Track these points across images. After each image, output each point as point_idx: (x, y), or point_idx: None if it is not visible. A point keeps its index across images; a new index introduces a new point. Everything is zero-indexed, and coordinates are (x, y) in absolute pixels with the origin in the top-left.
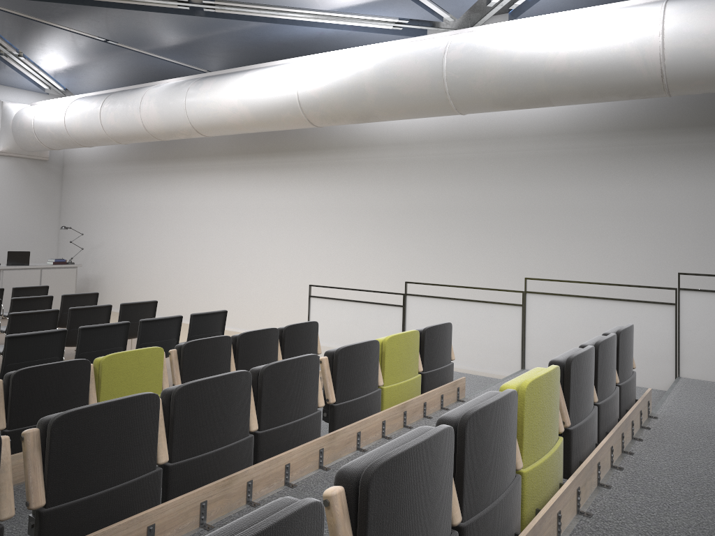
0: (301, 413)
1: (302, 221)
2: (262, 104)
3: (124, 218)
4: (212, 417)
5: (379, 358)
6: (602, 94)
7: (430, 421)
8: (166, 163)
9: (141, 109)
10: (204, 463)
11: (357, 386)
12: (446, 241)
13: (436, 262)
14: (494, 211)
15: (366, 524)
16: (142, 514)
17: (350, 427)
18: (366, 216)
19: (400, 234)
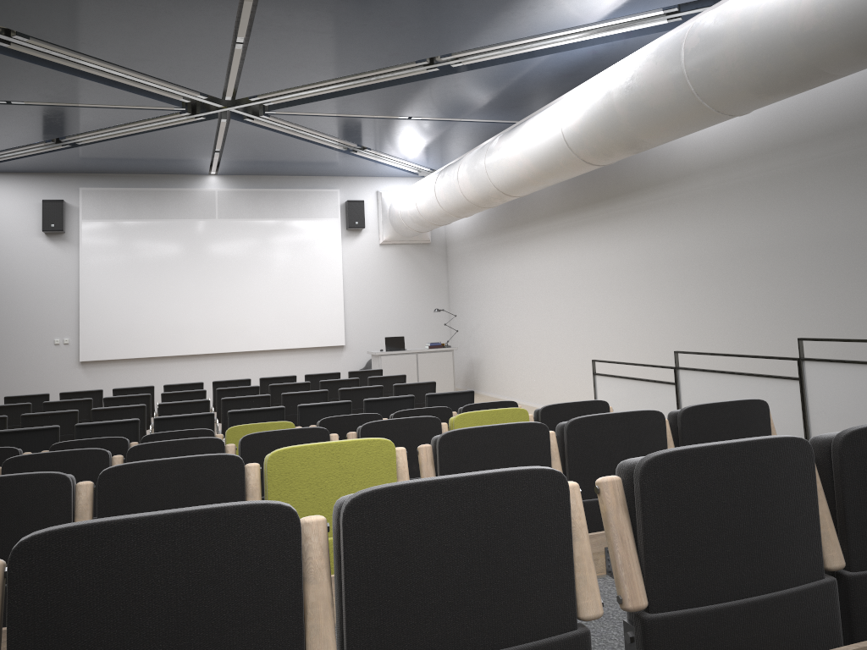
0: None
1: (631, 282)
2: (538, 152)
3: (490, 295)
4: None
5: None
6: None
7: None
8: (514, 231)
9: (458, 179)
10: None
11: None
12: (782, 292)
13: (773, 323)
14: (835, 242)
15: None
16: None
17: None
18: (691, 267)
19: (729, 288)
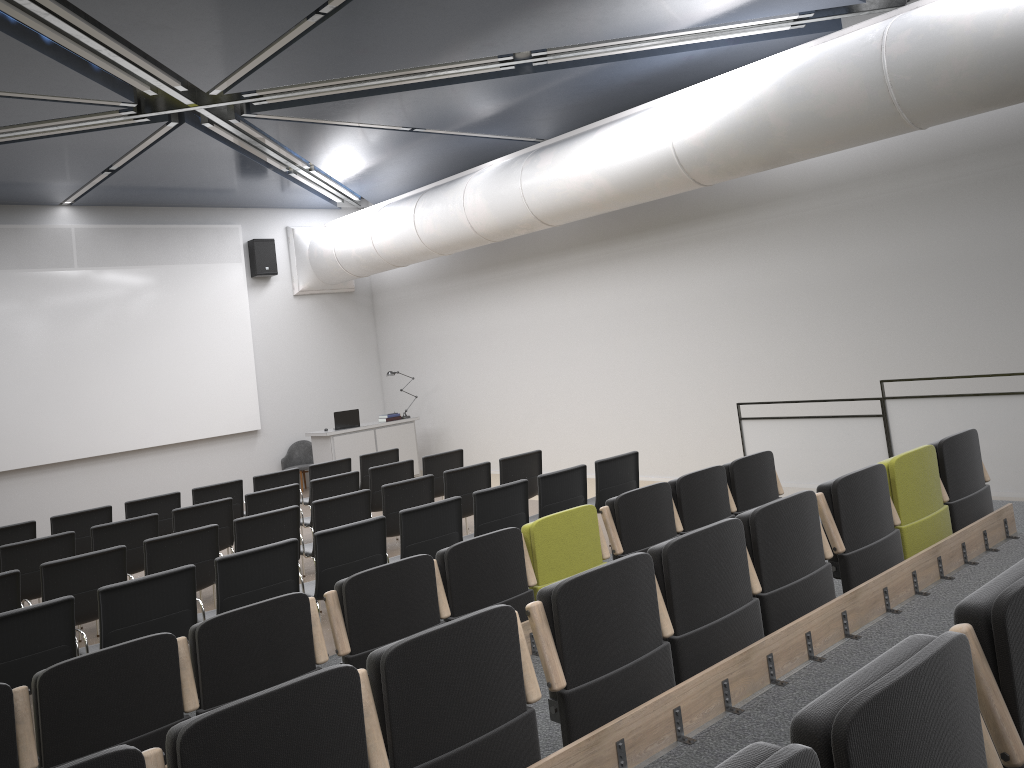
0: (807, 568)
1: (702, 318)
2: (625, 170)
3: (460, 349)
4: (710, 577)
5: (887, 488)
6: None
7: (977, 568)
8: (502, 270)
9: (465, 207)
10: (712, 634)
11: (869, 528)
12: (926, 314)
13: (915, 347)
14: (995, 259)
15: (1010, 664)
16: (665, 695)
17: (872, 582)
18: (796, 296)
19: (852, 315)
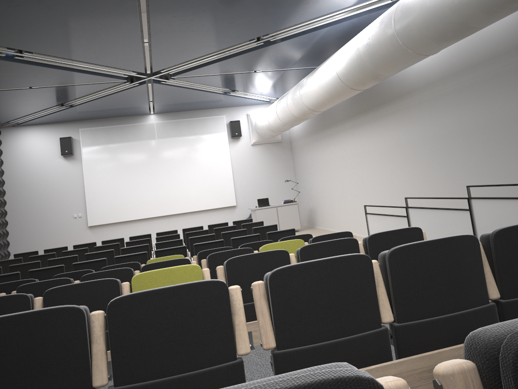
0: None
1: (390, 156)
2: (325, 85)
3: (317, 169)
4: None
5: None
6: (500, 6)
7: None
8: (326, 131)
9: (287, 104)
10: None
11: None
12: (472, 157)
13: (469, 175)
14: (498, 125)
15: None
16: None
17: None
18: (422, 145)
19: (443, 156)
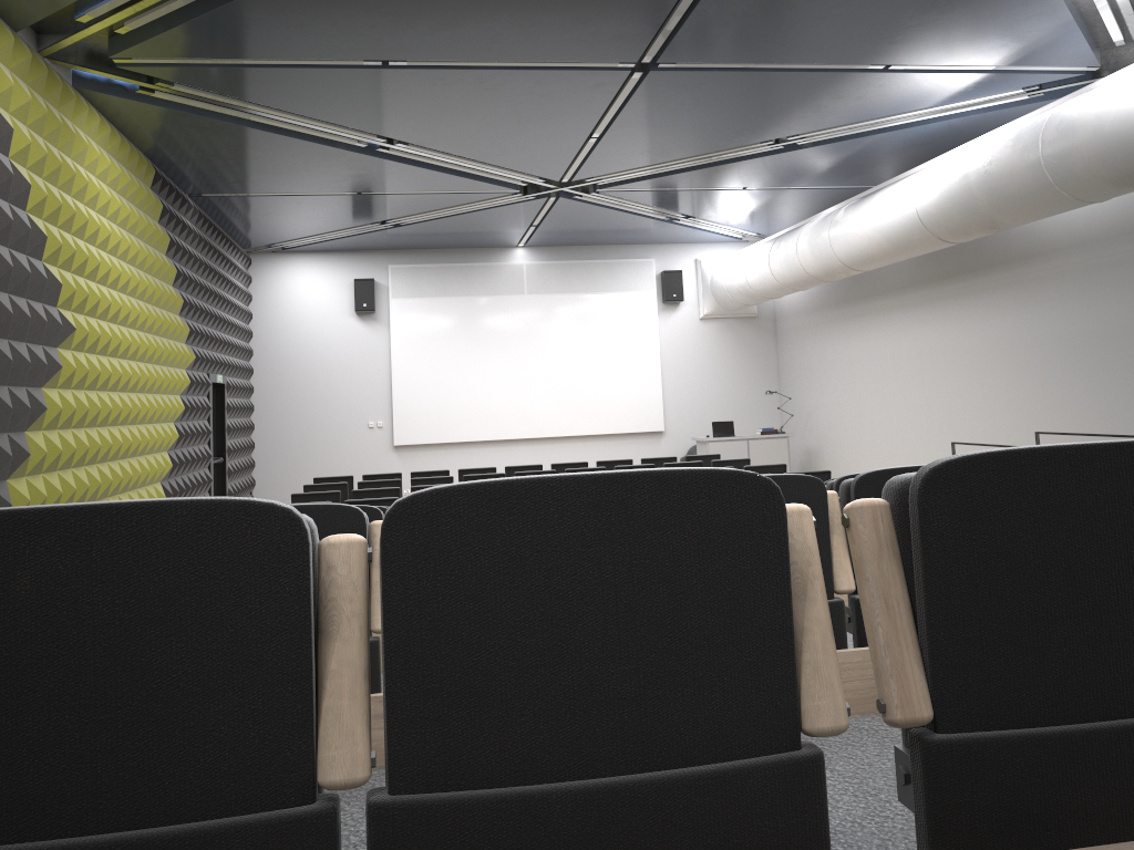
0: None
1: (993, 362)
2: (889, 228)
3: (831, 375)
4: None
5: None
6: None
7: None
8: (858, 304)
9: (797, 252)
10: None
11: None
12: None
13: None
14: None
15: None
16: None
17: None
18: (1059, 347)
19: (1099, 369)
